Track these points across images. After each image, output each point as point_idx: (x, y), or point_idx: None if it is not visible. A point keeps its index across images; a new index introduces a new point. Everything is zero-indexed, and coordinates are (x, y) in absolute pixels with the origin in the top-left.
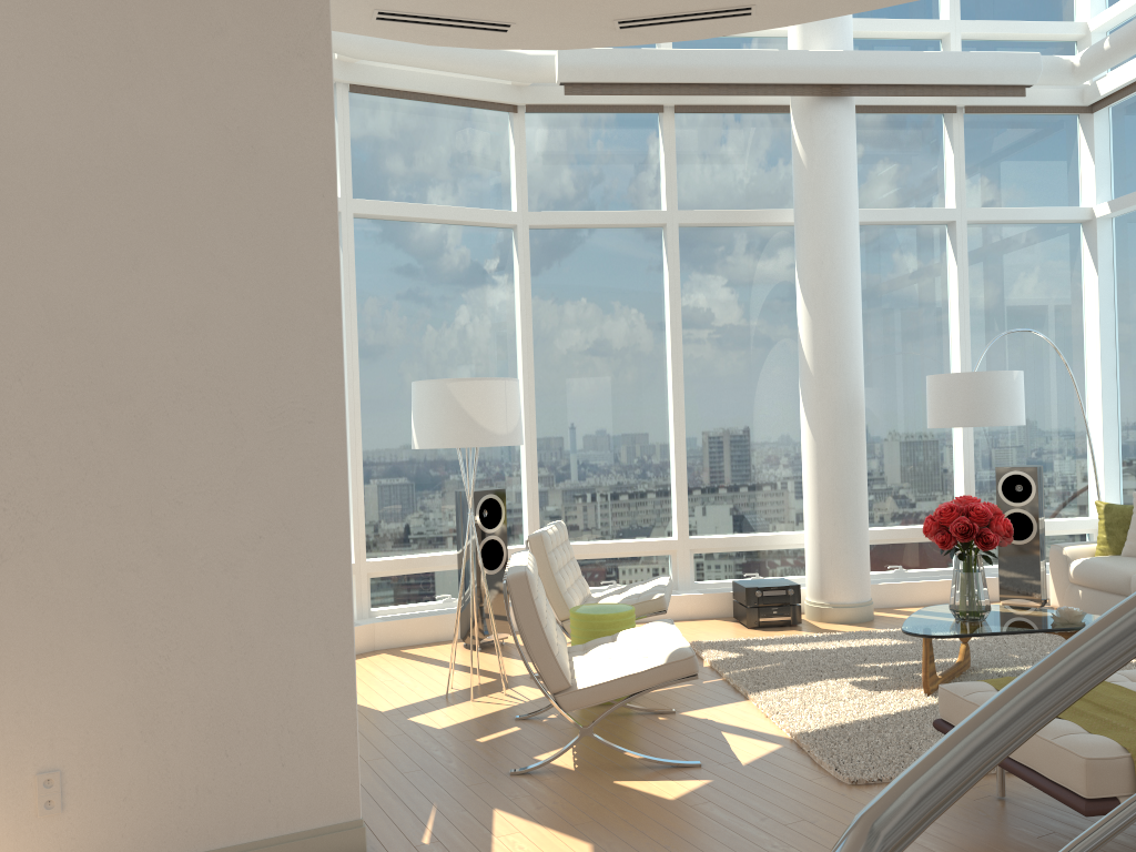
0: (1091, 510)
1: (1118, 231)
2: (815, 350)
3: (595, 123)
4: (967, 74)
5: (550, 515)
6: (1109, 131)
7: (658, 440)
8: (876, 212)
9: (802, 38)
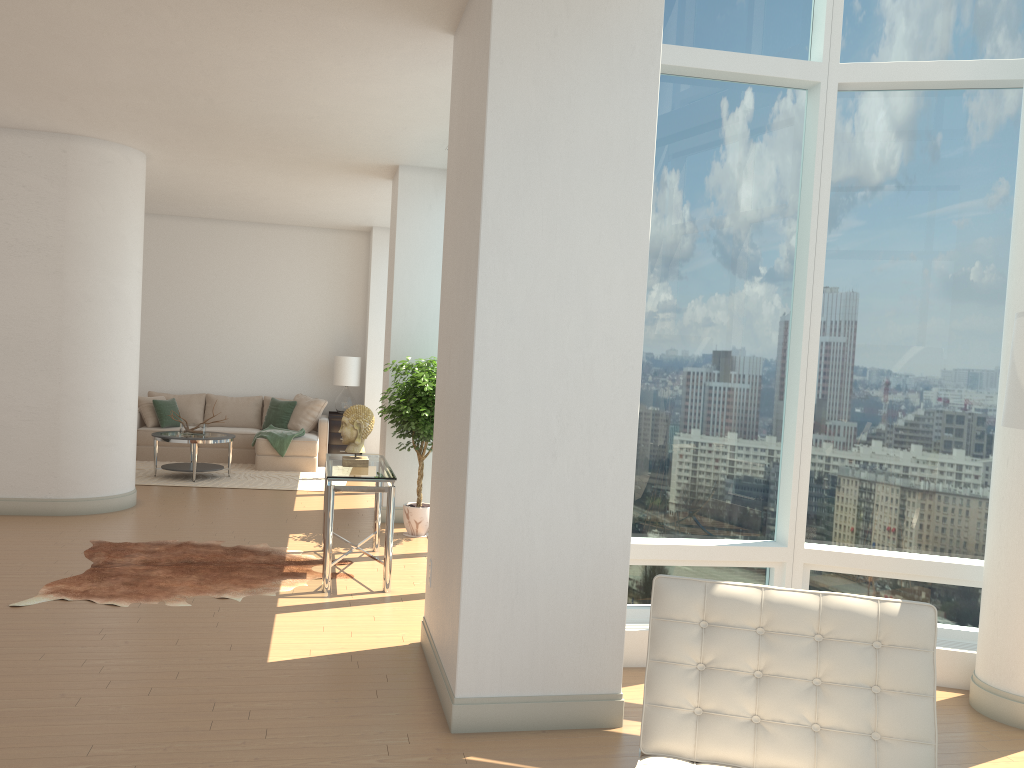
0: None
1: None
2: None
3: None
4: None
5: None
6: None
7: None
8: None
9: None
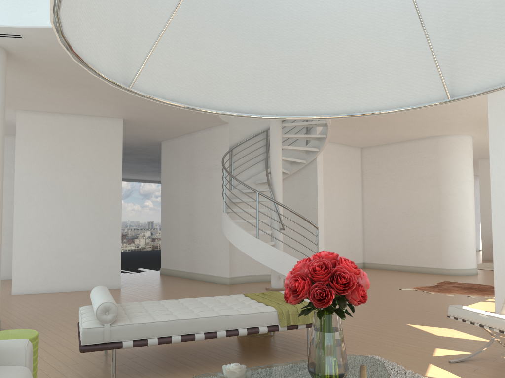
0: None
1: None
2: None
3: None
4: None
5: None
6: None
7: None
8: None
9: None
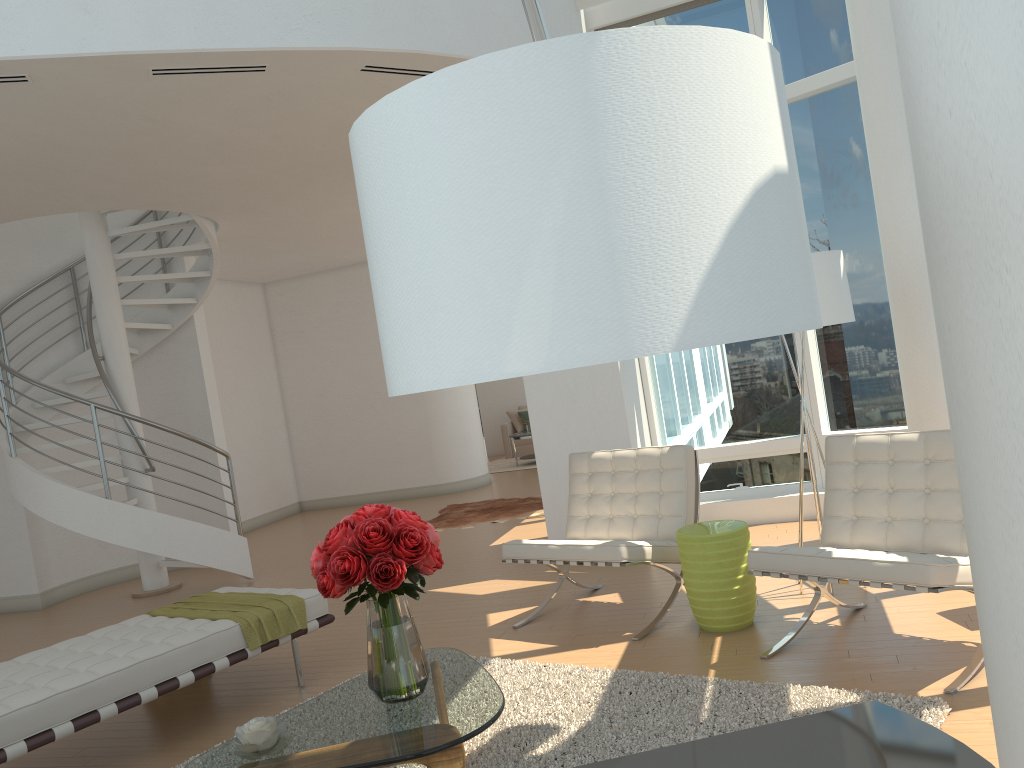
0: None
1: None
2: None
3: None
4: None
5: None
6: None
7: None
8: None
9: None
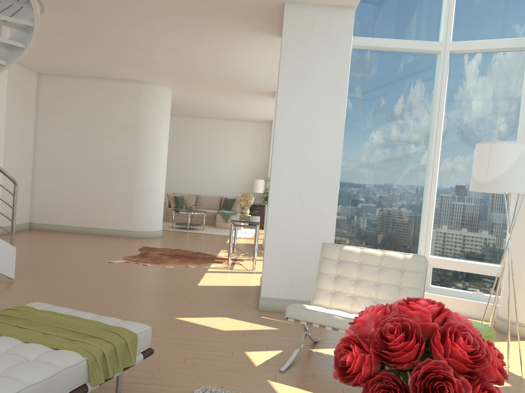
0: None
1: None
2: None
3: None
4: None
5: None
6: None
7: None
8: None
9: None
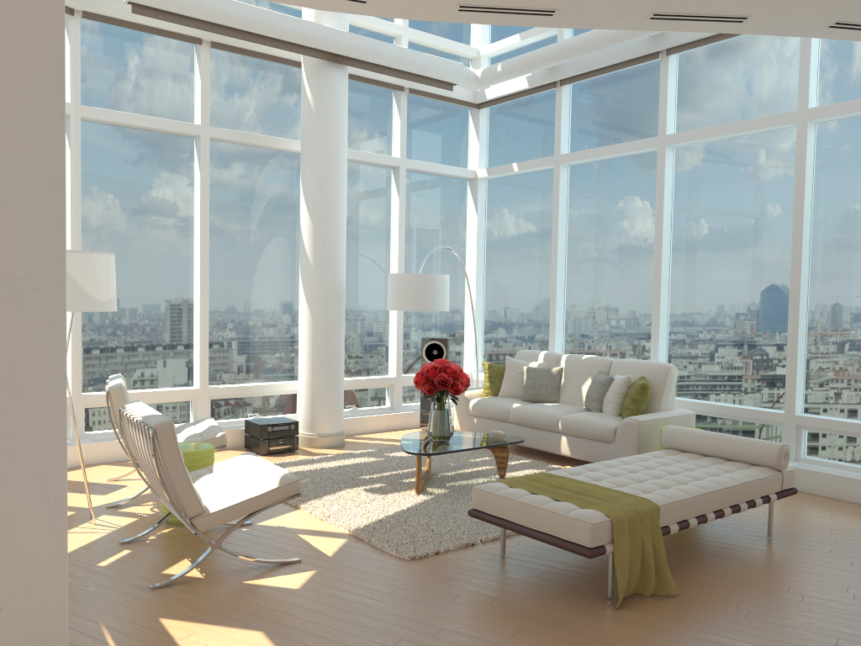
0: (465, 367)
1: (490, 188)
2: (315, 248)
3: (141, 40)
4: (422, 68)
5: (90, 368)
6: (488, 123)
7: (185, 309)
8: (351, 152)
9: (316, 14)
